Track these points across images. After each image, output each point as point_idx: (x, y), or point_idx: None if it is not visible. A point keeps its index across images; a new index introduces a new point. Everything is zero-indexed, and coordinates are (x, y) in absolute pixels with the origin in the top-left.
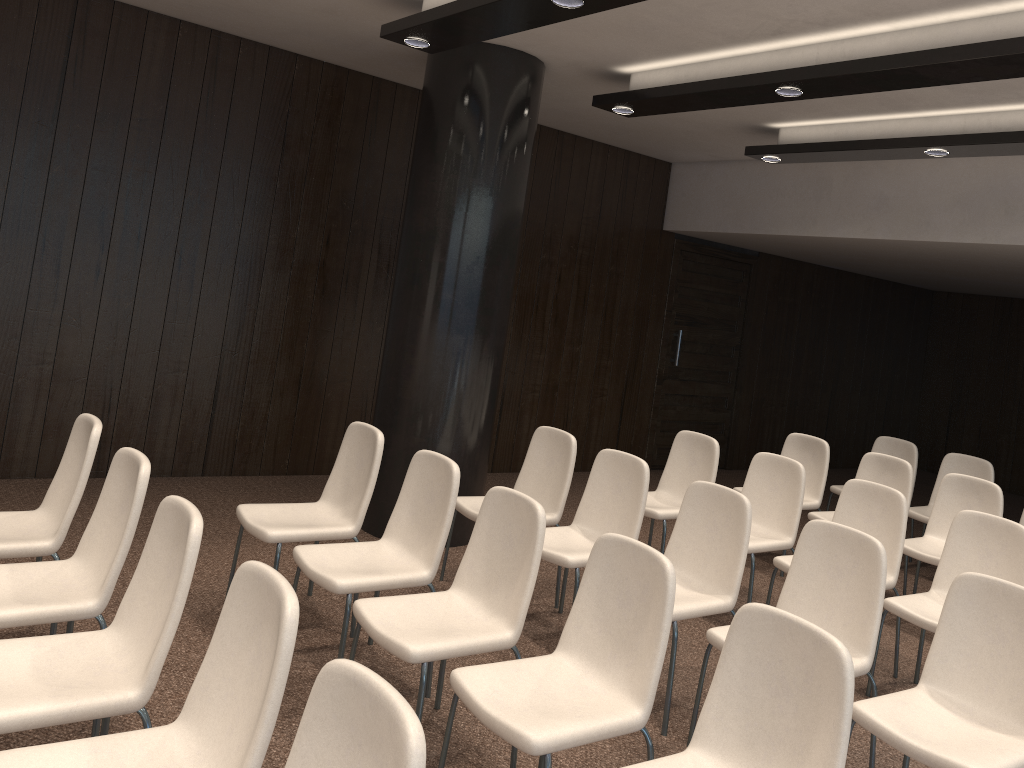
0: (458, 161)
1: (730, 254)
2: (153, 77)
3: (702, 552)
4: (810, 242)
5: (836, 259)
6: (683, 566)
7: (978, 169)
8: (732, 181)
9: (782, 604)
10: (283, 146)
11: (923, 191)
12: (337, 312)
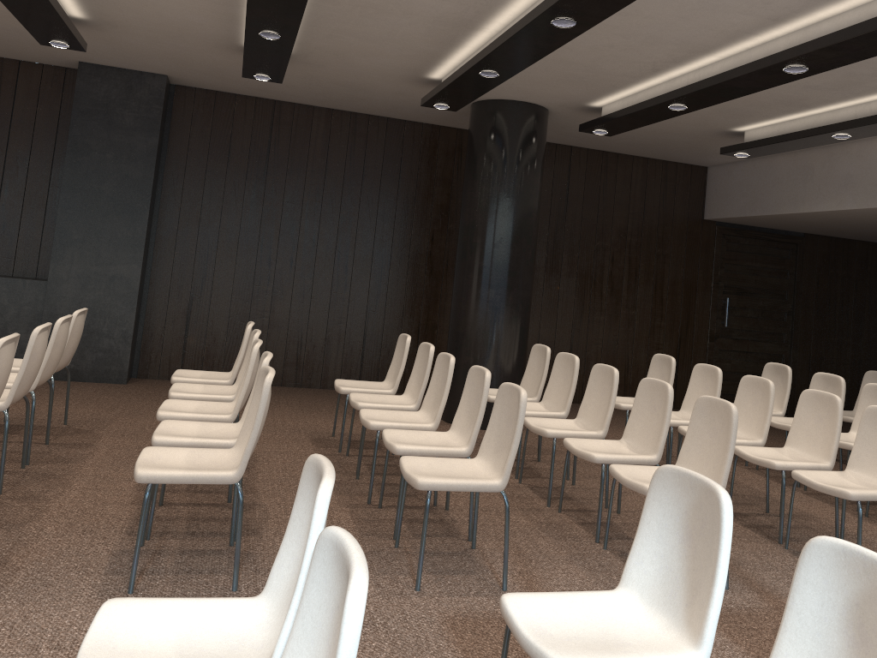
0: (485, 177)
1: (773, 236)
2: (318, 145)
3: (597, 408)
4: (814, 218)
5: (870, 234)
6: (587, 418)
7: None
8: (747, 176)
9: (625, 431)
10: (399, 179)
11: (876, 168)
12: (441, 286)
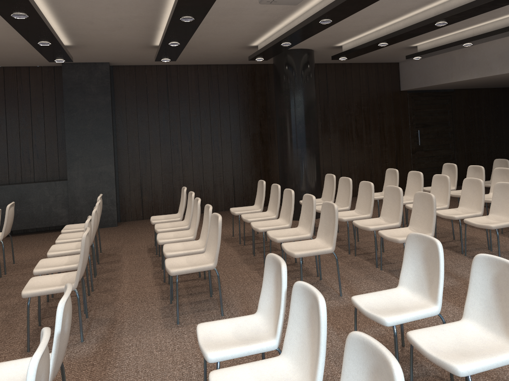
0: (286, 91)
1: (438, 93)
2: (193, 85)
3: (365, 203)
4: (458, 83)
5: (488, 85)
6: (360, 208)
7: (504, 42)
8: (420, 65)
9: (381, 213)
10: (238, 96)
11: (487, 55)
12: (269, 148)
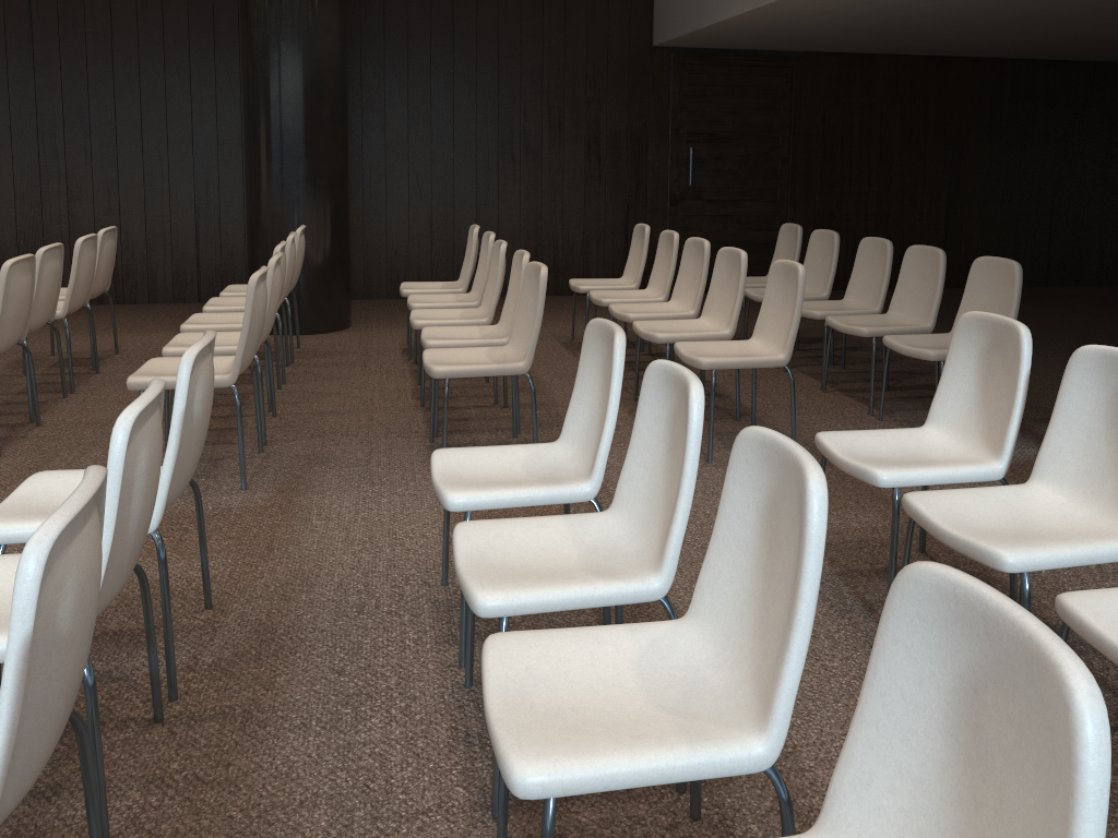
0: (252, 16)
1: (756, 60)
2: None
3: None
4: (755, 29)
5: (871, 44)
6: None
7: None
8: None
9: None
10: (214, 32)
11: None
12: None
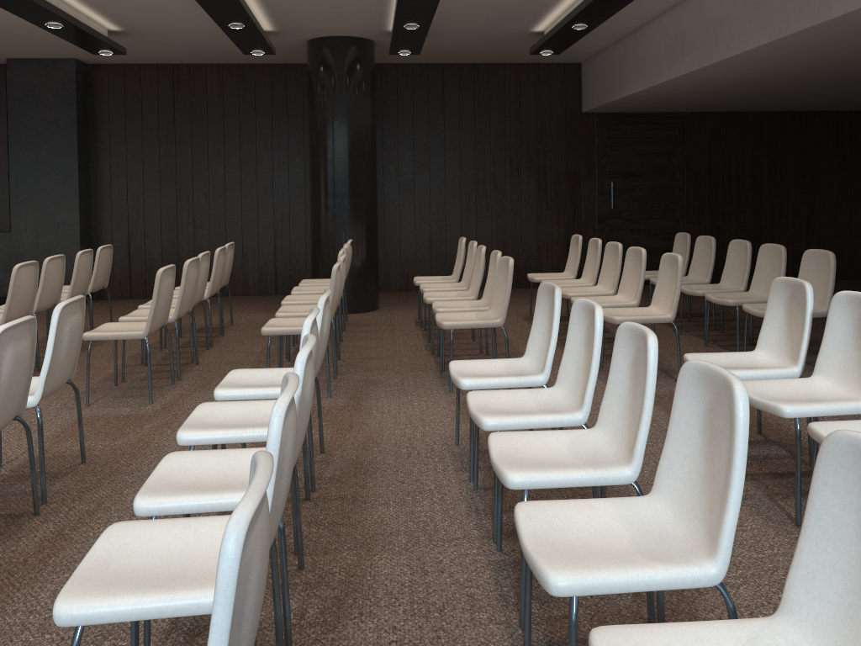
0: (316, 105)
1: (656, 119)
2: (214, 96)
3: None
4: (652, 99)
5: (739, 105)
6: None
7: (671, 22)
8: (599, 67)
9: None
10: (287, 115)
11: (656, 47)
12: None
